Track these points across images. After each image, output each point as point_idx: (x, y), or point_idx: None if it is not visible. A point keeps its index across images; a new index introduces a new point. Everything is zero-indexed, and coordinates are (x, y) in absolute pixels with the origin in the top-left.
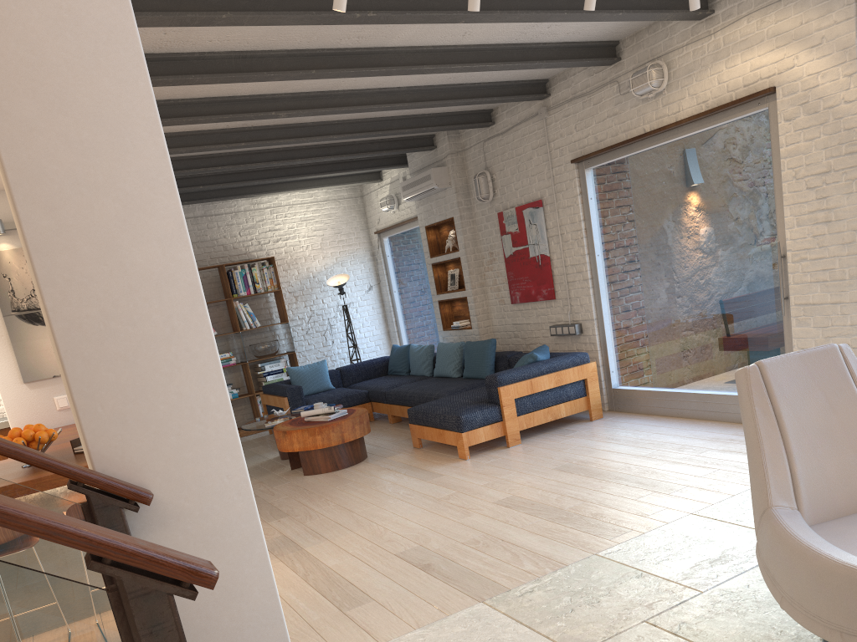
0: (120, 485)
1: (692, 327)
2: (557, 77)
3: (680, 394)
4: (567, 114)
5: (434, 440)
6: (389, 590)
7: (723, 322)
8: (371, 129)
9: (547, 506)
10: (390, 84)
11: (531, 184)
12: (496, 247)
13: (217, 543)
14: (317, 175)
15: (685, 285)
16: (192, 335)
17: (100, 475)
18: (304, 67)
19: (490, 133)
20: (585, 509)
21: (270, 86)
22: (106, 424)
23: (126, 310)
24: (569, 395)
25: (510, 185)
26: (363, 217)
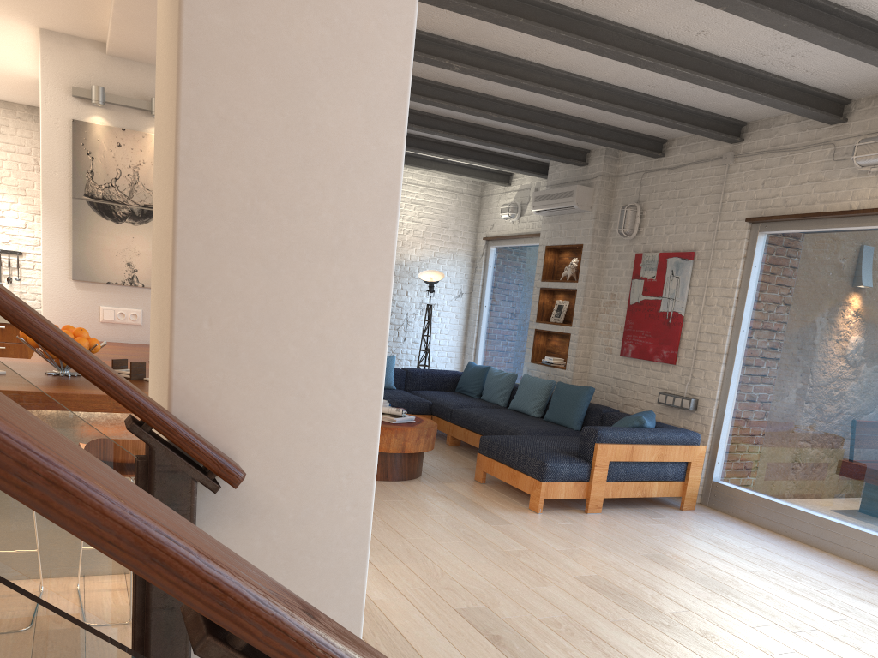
0: (204, 446)
1: (835, 441)
2: (759, 123)
3: (796, 512)
4: (757, 167)
5: (503, 480)
6: (448, 657)
7: (877, 446)
8: (534, 120)
9: (642, 603)
10: (583, 70)
11: (686, 232)
12: (621, 290)
13: (303, 565)
14: (449, 157)
15: (842, 392)
16: (365, 259)
17: (178, 422)
18: (511, 11)
19: (654, 165)
20: (691, 621)
21: (456, 29)
22: (208, 349)
23: (289, 192)
24: (667, 475)
25: (661, 228)
26: (475, 219)
